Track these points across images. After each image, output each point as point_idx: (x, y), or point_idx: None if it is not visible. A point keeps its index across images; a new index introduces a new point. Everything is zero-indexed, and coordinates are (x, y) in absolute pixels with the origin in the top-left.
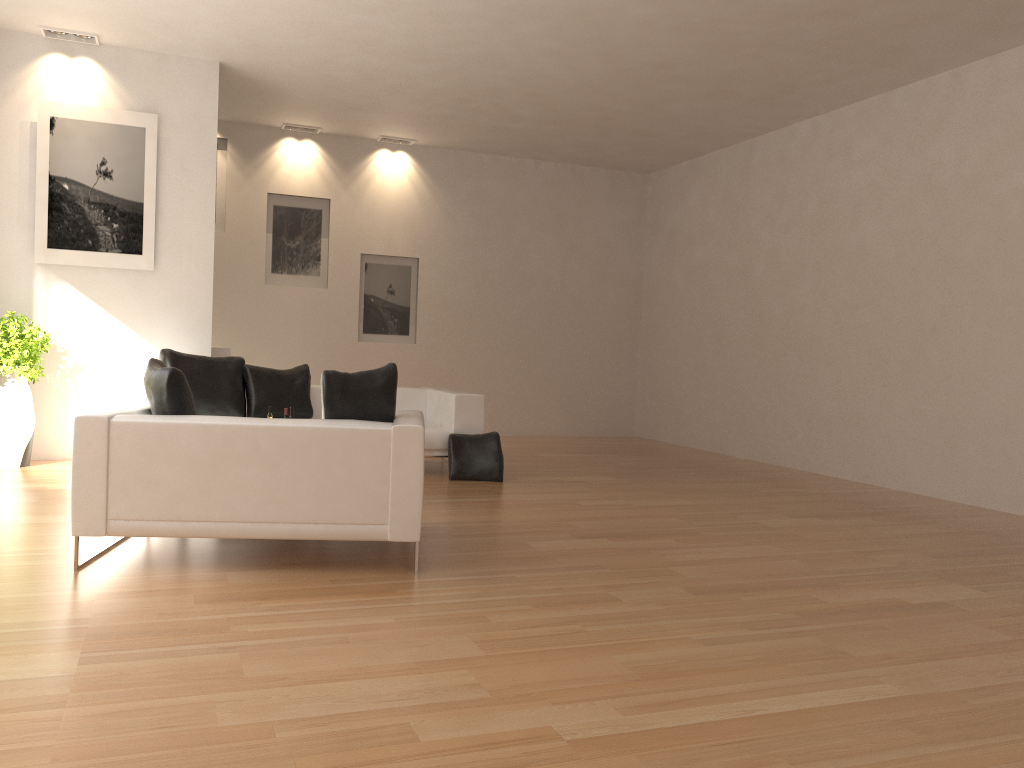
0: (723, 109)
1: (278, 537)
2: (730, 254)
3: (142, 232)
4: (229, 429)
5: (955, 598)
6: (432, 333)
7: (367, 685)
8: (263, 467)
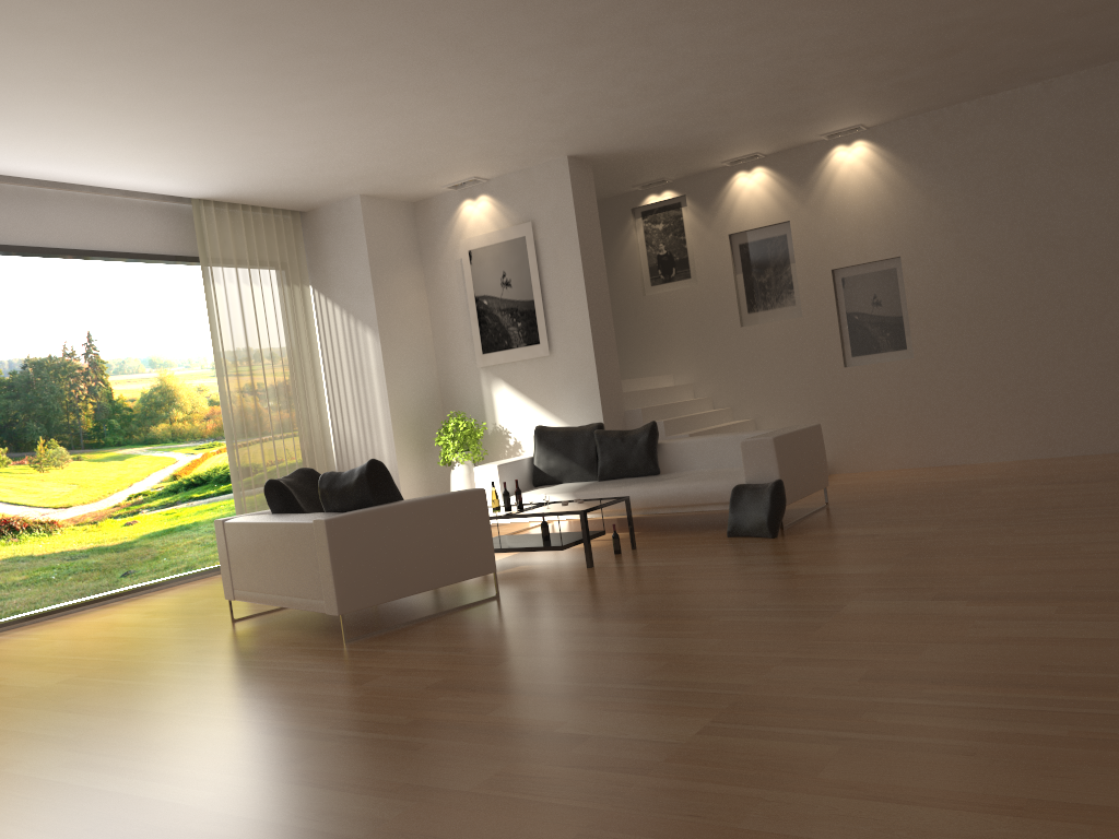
0: None
1: (286, 606)
2: None
3: (536, 324)
4: (257, 526)
5: (624, 735)
6: (932, 341)
7: (69, 718)
8: (273, 553)
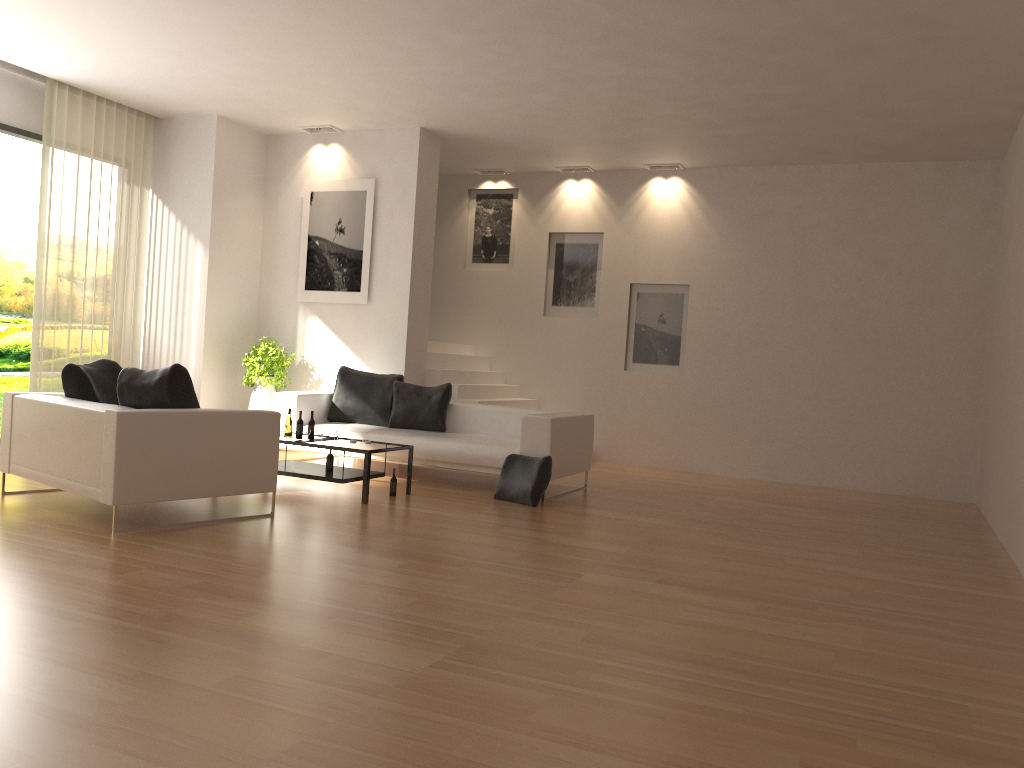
0: (905, 65)
1: (61, 488)
2: (1016, 255)
3: (361, 274)
4: (48, 405)
5: (363, 658)
6: (701, 363)
7: None
8: (58, 435)
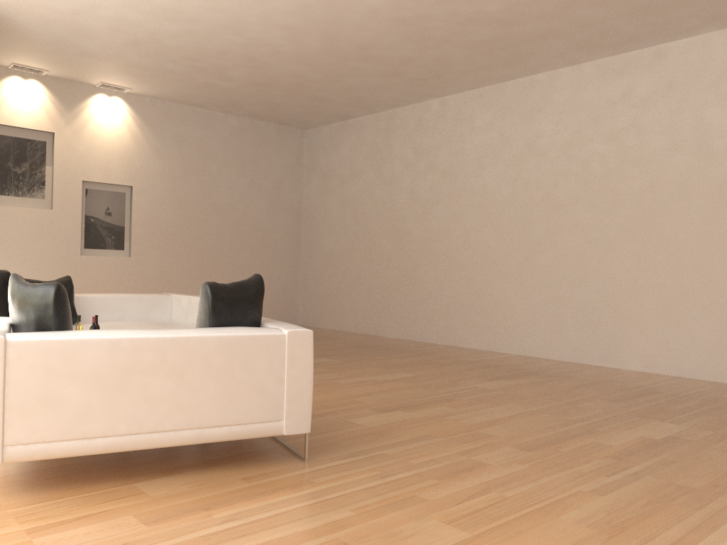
0: (387, 85)
1: (184, 443)
2: (377, 191)
3: None
4: (136, 342)
5: (672, 432)
6: (144, 248)
7: None
8: (170, 377)
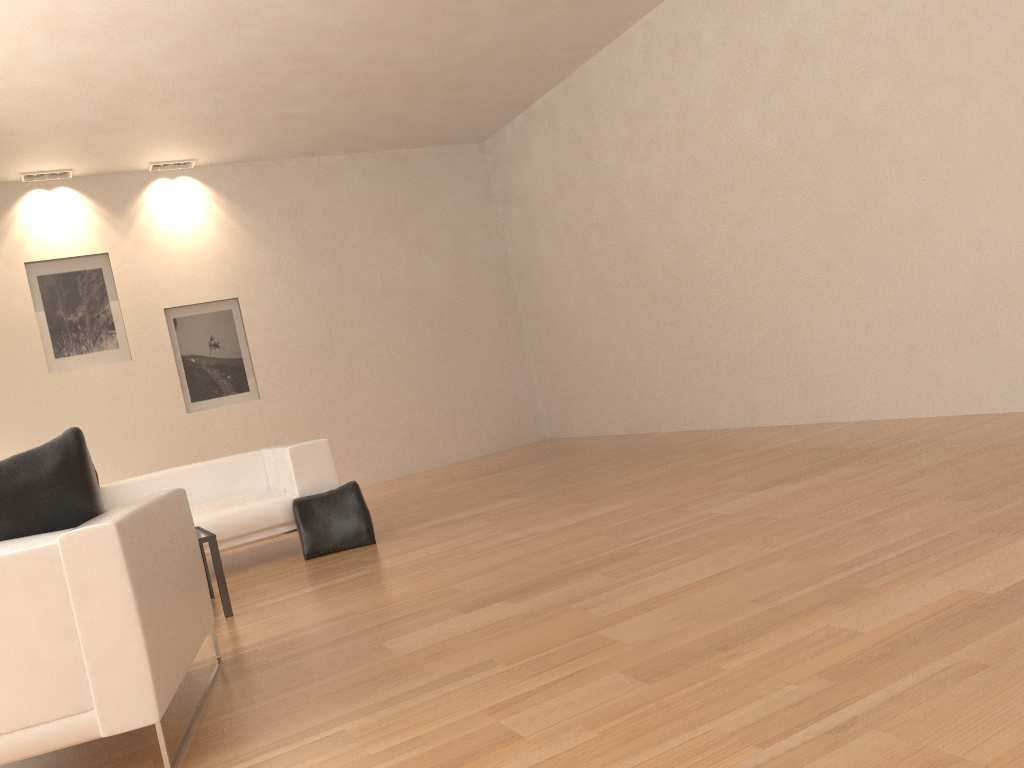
0: (539, 27)
1: None
2: (594, 203)
3: None
4: None
5: None
6: (277, 381)
7: None
8: None
